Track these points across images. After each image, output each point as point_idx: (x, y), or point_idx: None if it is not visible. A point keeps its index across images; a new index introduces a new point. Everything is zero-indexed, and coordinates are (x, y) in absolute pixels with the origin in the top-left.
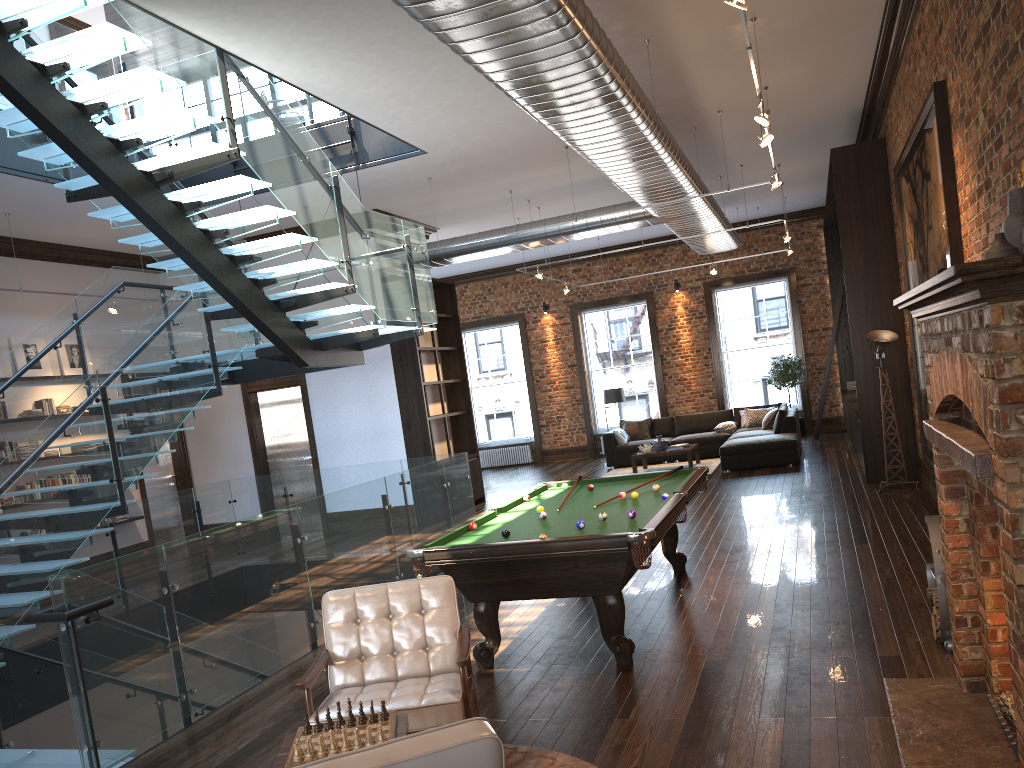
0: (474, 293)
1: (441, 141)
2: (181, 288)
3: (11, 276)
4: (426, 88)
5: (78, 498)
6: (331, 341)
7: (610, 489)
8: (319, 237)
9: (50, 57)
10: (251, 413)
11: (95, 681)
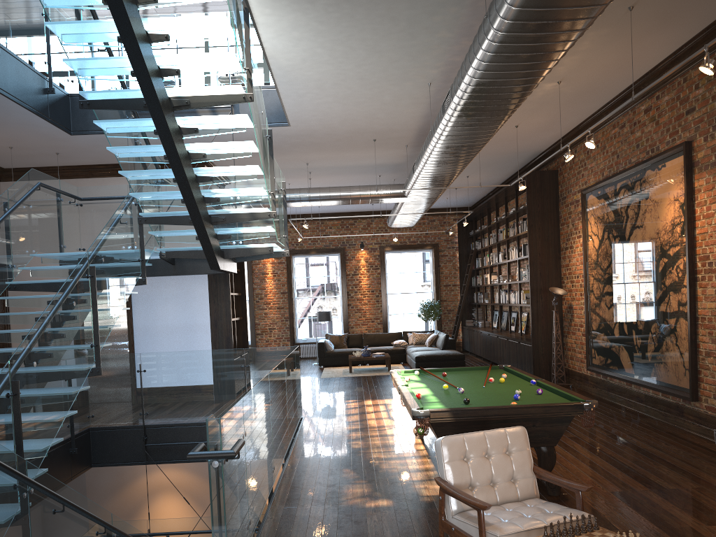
0: None
1: (308, 119)
2: (137, 194)
3: None
4: (343, 80)
5: (75, 358)
6: (232, 252)
7: (459, 376)
8: (265, 172)
9: None
10: None
11: (228, 512)
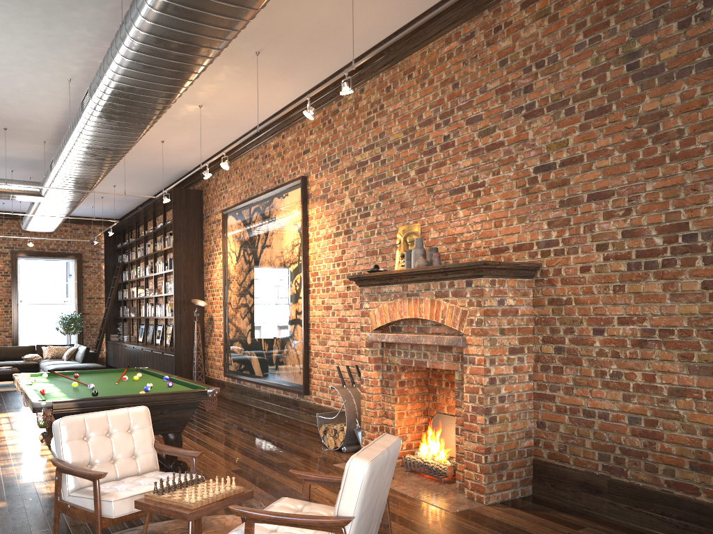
0: None
1: None
2: None
3: None
4: None
5: None
6: None
7: (92, 377)
8: None
9: None
10: None
11: None
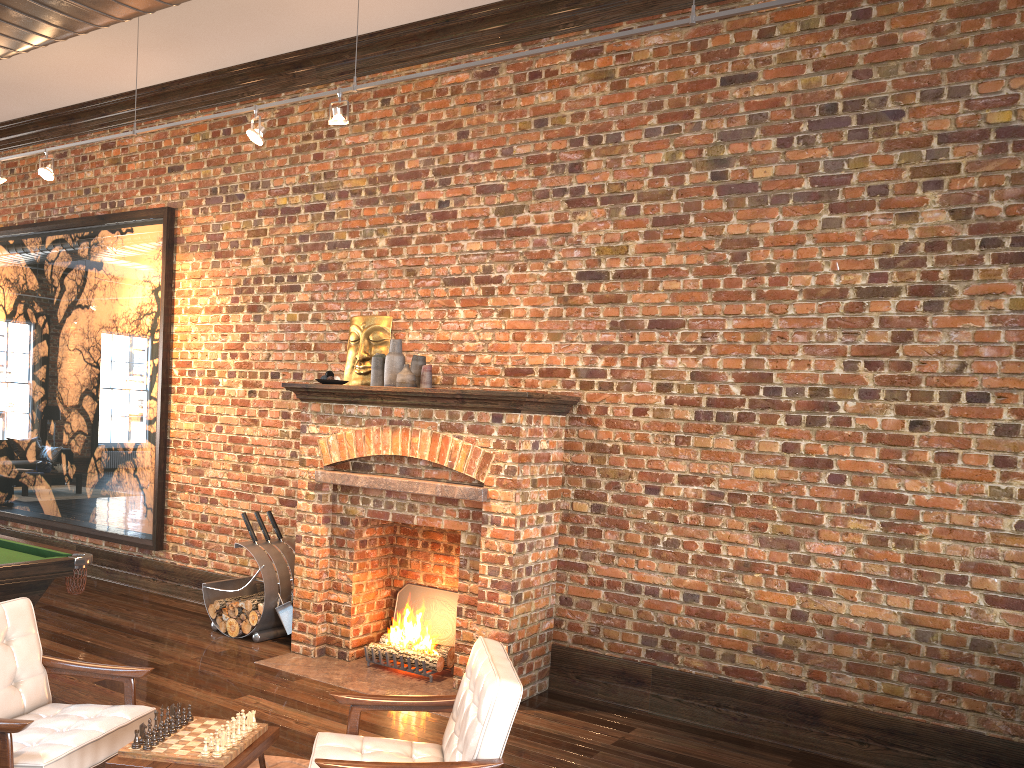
0: None
1: None
2: None
3: None
4: None
5: None
6: None
7: None
8: None
9: None
10: None
11: None
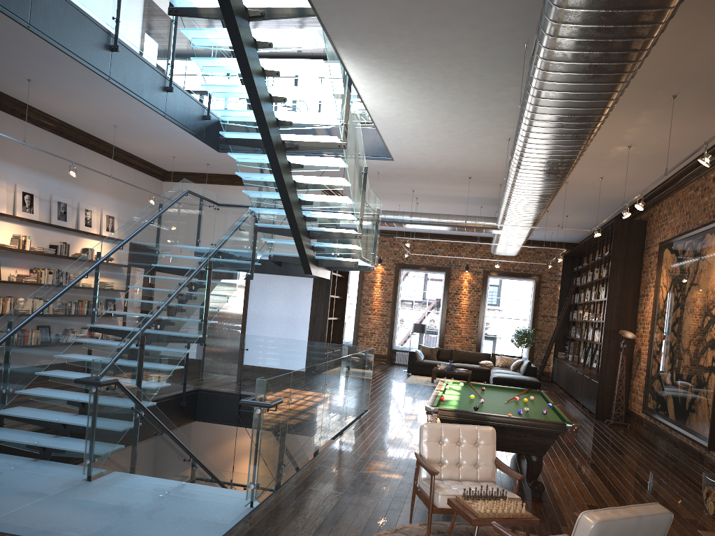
0: None
1: (408, 157)
2: (254, 209)
3: (89, 162)
4: (433, 131)
5: (187, 327)
6: (325, 262)
7: (495, 392)
8: (355, 201)
9: (270, 66)
10: None
11: (263, 447)
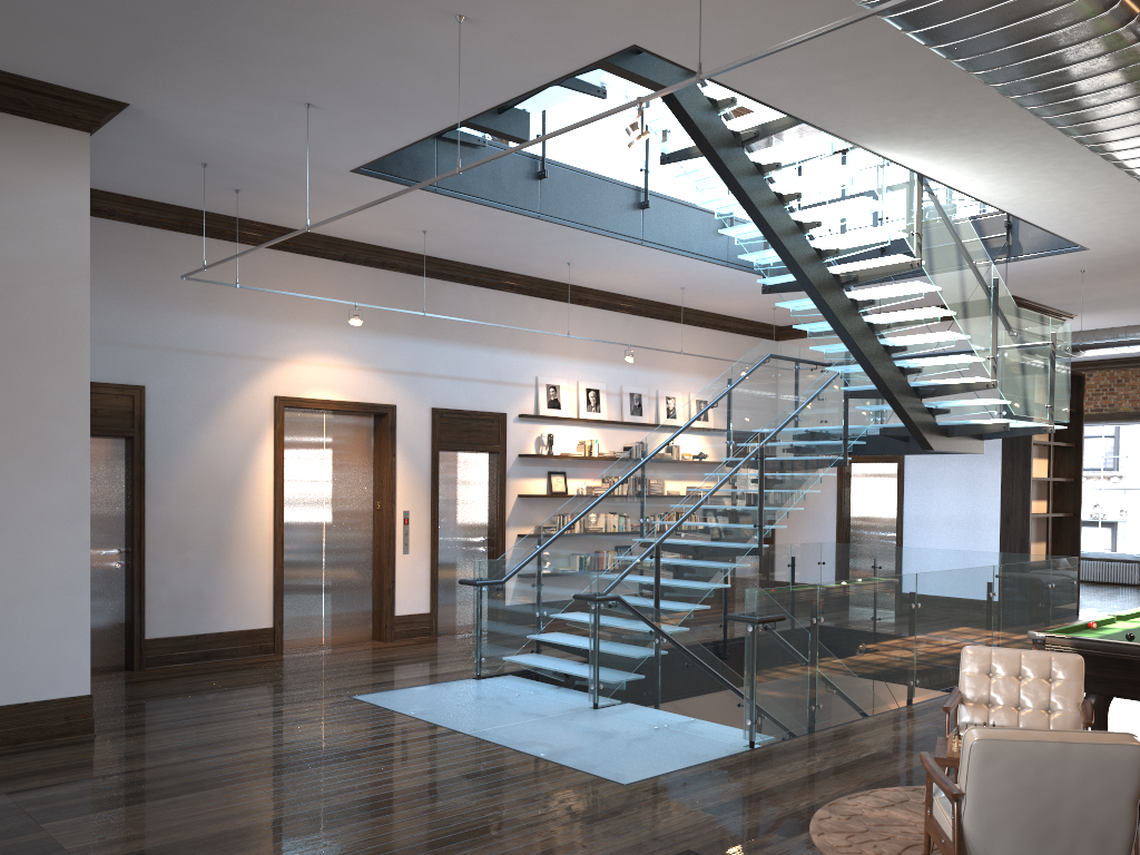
0: (1098, 383)
1: (1107, 239)
2: (832, 369)
3: (667, 337)
4: (1107, 197)
5: (731, 535)
6: (957, 429)
7: None
8: (972, 335)
9: (788, 188)
10: (842, 482)
11: (762, 674)
